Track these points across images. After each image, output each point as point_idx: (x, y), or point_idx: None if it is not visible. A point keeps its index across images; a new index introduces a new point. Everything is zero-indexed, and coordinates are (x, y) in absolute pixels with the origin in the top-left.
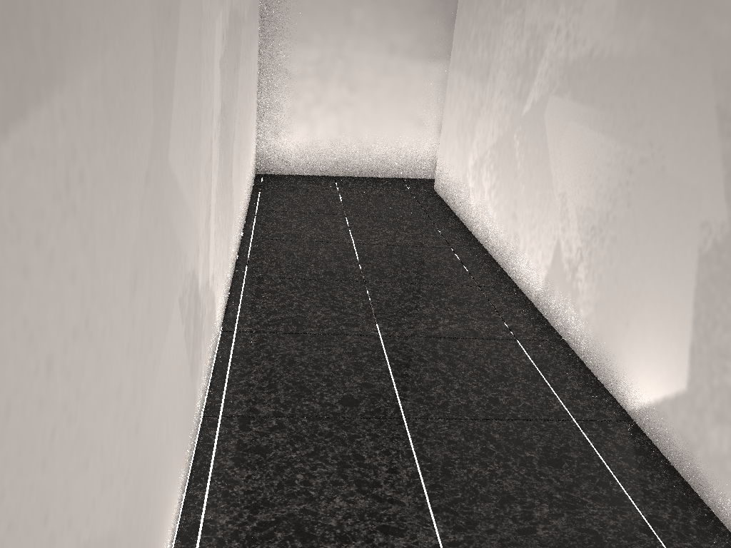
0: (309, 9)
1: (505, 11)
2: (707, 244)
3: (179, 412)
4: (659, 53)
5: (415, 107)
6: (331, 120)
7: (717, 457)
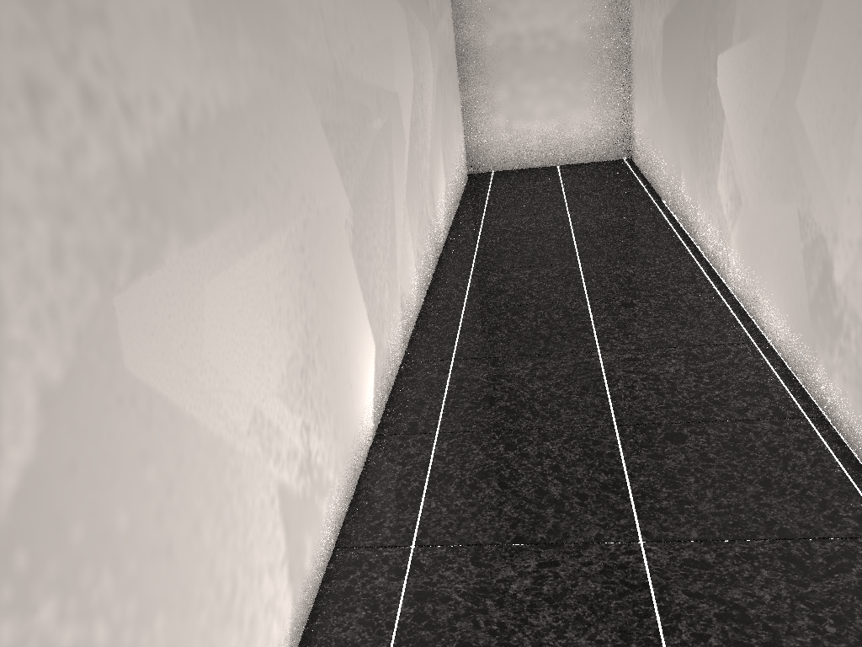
0: None
1: None
2: (350, 236)
3: (790, 289)
4: (273, 85)
5: None
6: None
7: (388, 348)
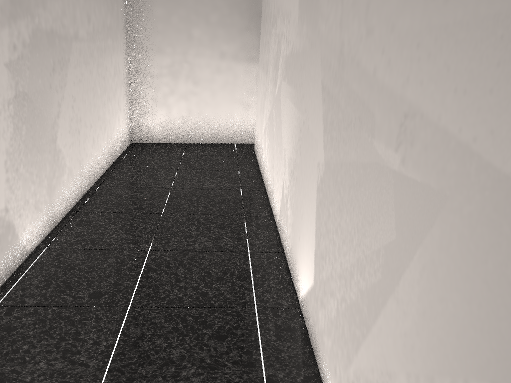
0: (161, 30)
1: (272, 26)
2: (319, 178)
3: None
4: (308, 47)
5: (241, 94)
6: (182, 105)
7: (321, 331)
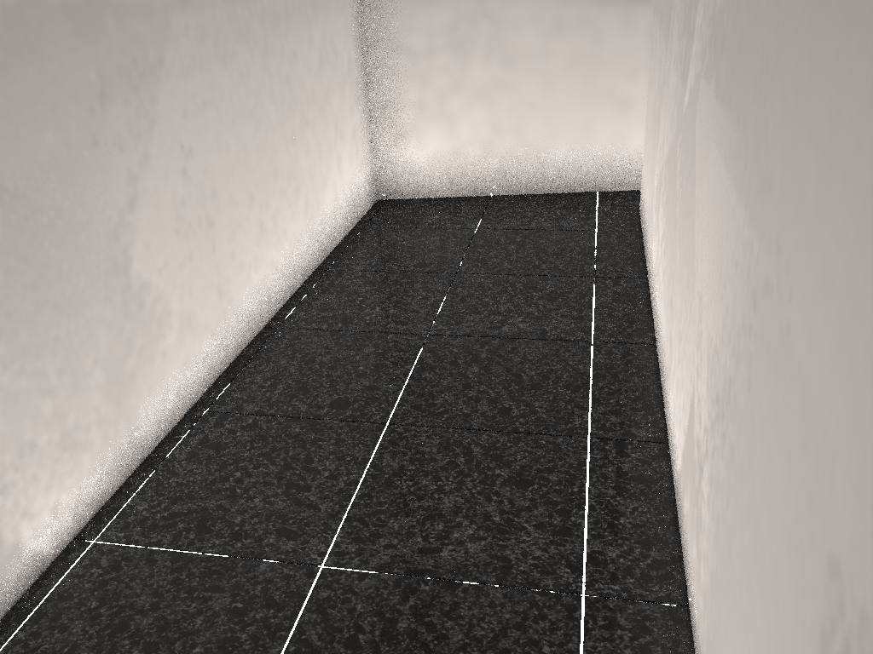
0: None
1: None
2: (835, 639)
3: None
4: None
5: (612, 80)
6: (479, 114)
7: None
